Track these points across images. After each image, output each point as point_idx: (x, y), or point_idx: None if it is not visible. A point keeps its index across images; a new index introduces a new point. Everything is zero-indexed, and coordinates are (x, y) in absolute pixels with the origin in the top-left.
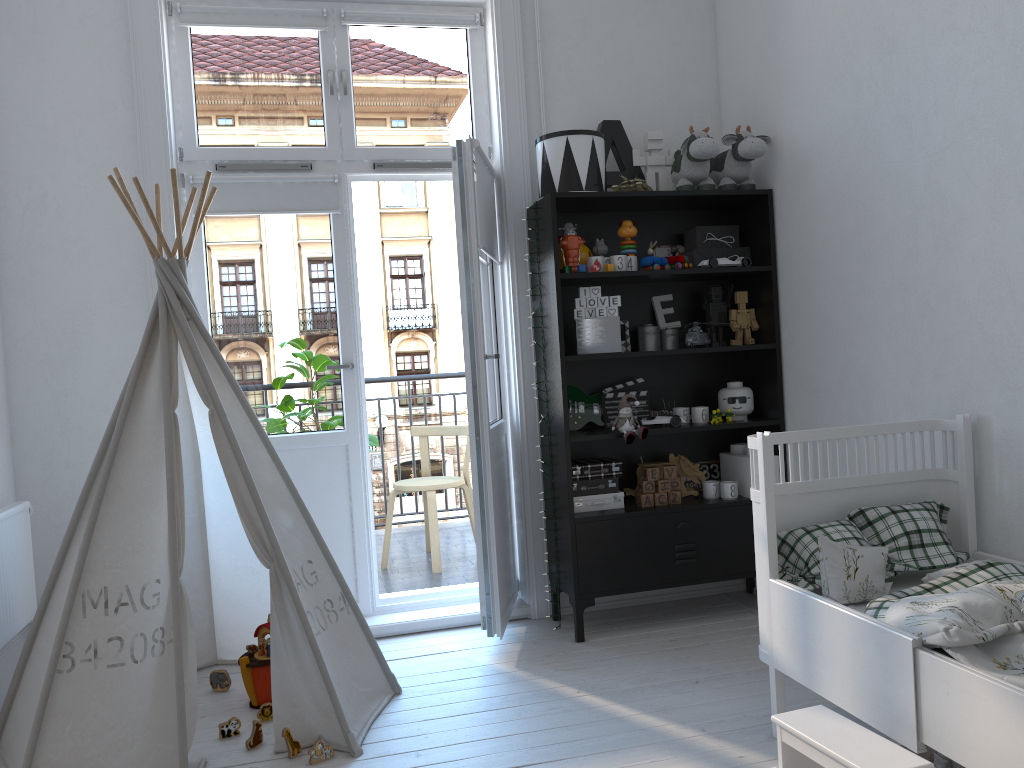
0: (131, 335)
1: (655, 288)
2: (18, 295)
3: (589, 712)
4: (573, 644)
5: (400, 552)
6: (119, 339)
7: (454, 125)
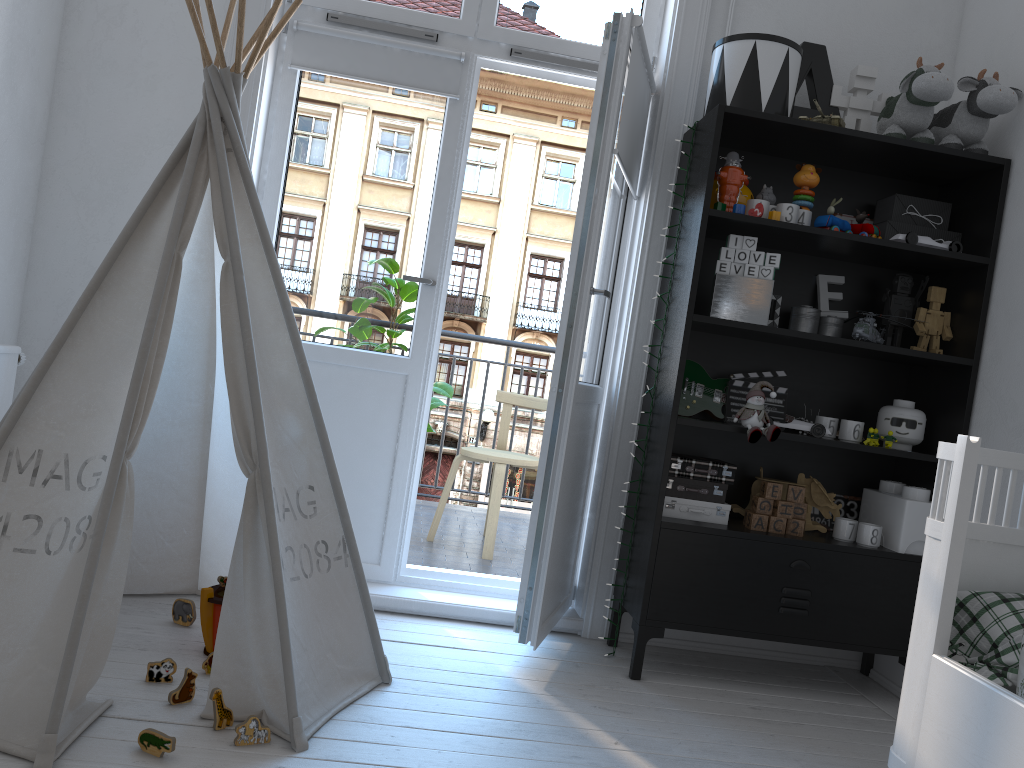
0: None
1: (824, 265)
2: (70, 114)
3: None
4: (625, 680)
5: (454, 529)
6: None
7: None
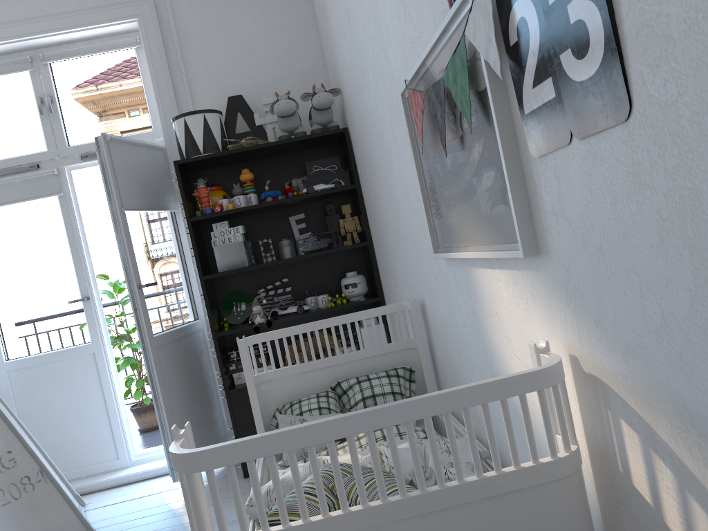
0: None
1: (291, 210)
2: None
3: None
4: (240, 480)
5: None
6: None
7: (136, 118)
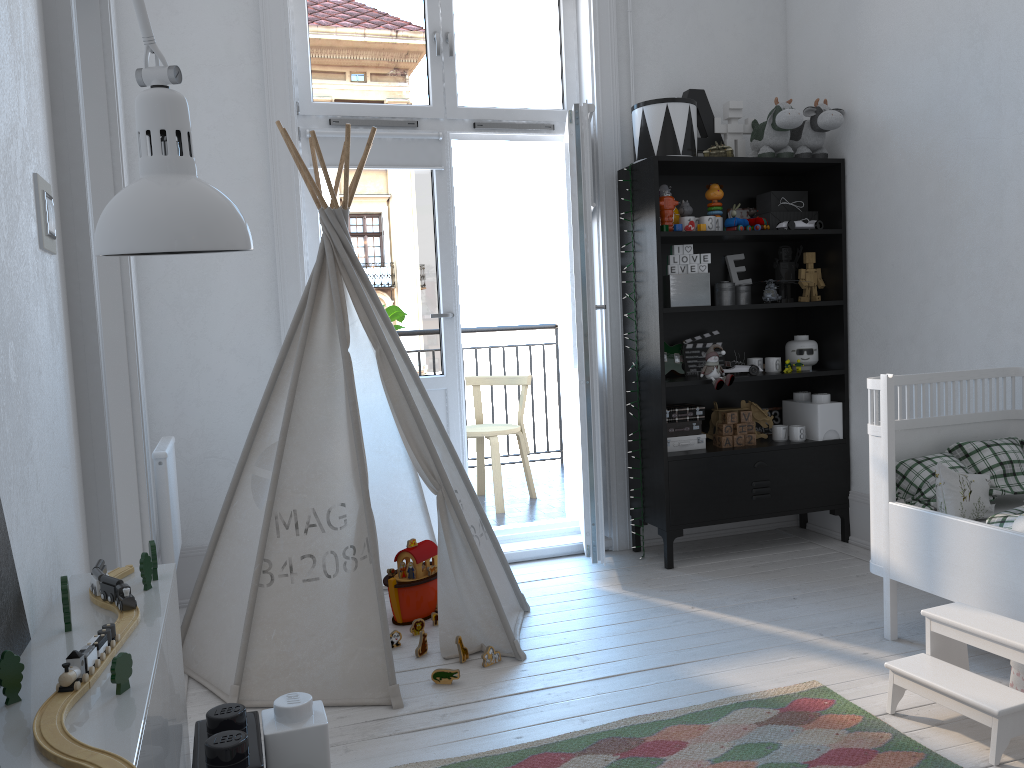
0: (256, 281)
1: (728, 248)
2: None
3: (712, 623)
4: (664, 570)
5: None
6: (245, 285)
7: (546, 88)
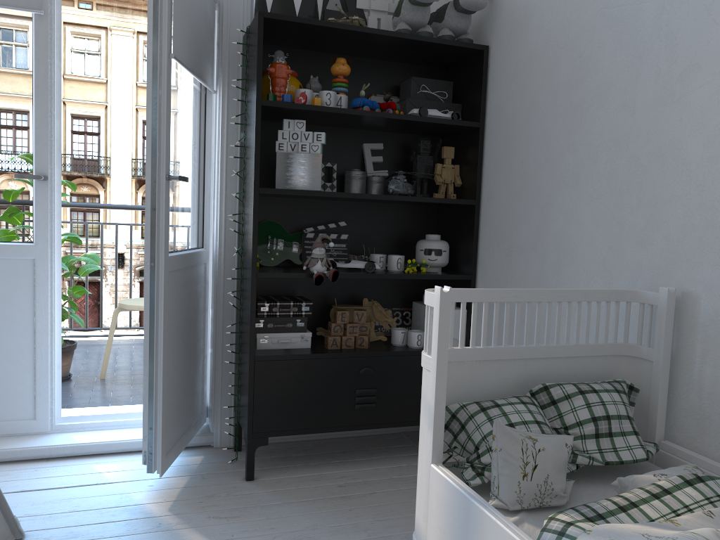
0: None
1: (367, 135)
2: None
3: None
4: (241, 483)
5: (127, 363)
6: None
7: None
